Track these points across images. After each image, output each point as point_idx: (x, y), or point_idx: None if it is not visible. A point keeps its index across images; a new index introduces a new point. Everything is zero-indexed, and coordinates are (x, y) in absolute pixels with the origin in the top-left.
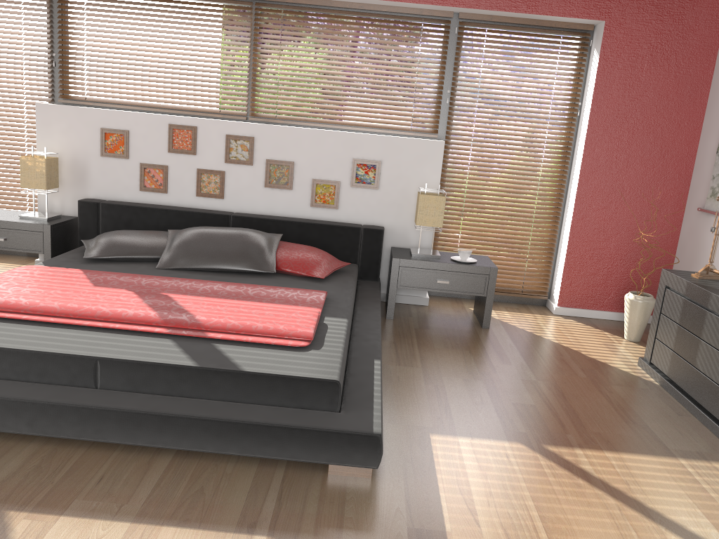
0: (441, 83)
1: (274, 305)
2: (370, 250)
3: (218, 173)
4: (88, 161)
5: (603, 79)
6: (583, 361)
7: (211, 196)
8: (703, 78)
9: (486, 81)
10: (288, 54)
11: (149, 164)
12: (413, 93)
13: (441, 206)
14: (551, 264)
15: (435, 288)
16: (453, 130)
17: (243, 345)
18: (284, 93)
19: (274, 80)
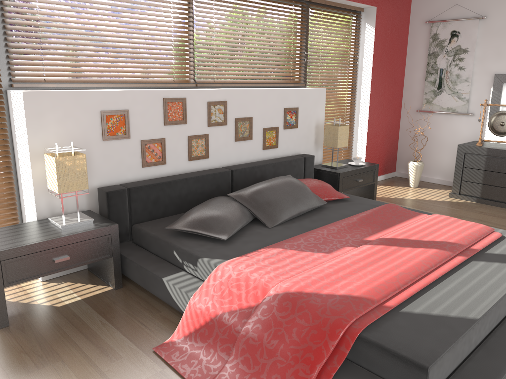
0: (304, 48)
1: (423, 220)
2: (309, 172)
3: (204, 137)
4: (90, 149)
5: (376, 42)
6: (437, 203)
7: (200, 158)
8: (405, 40)
9: (323, 45)
10: (220, 27)
11: (150, 140)
12: (290, 55)
13: (347, 132)
14: (351, 156)
15: (356, 185)
16: (311, 79)
17: (490, 246)
18: (219, 61)
19: (210, 50)
